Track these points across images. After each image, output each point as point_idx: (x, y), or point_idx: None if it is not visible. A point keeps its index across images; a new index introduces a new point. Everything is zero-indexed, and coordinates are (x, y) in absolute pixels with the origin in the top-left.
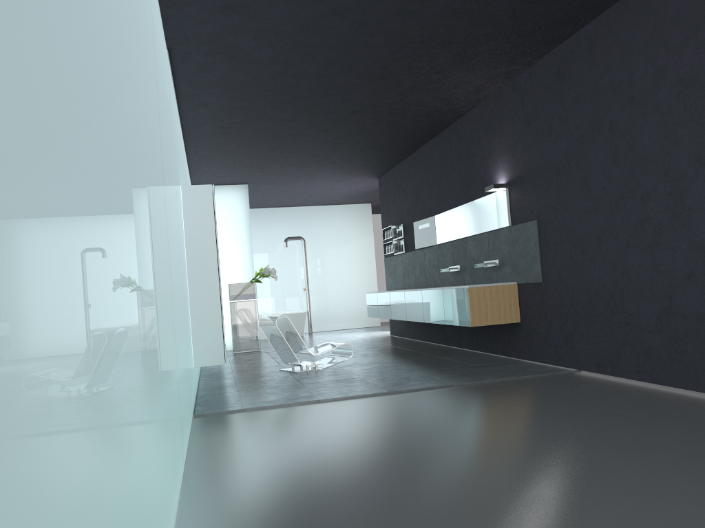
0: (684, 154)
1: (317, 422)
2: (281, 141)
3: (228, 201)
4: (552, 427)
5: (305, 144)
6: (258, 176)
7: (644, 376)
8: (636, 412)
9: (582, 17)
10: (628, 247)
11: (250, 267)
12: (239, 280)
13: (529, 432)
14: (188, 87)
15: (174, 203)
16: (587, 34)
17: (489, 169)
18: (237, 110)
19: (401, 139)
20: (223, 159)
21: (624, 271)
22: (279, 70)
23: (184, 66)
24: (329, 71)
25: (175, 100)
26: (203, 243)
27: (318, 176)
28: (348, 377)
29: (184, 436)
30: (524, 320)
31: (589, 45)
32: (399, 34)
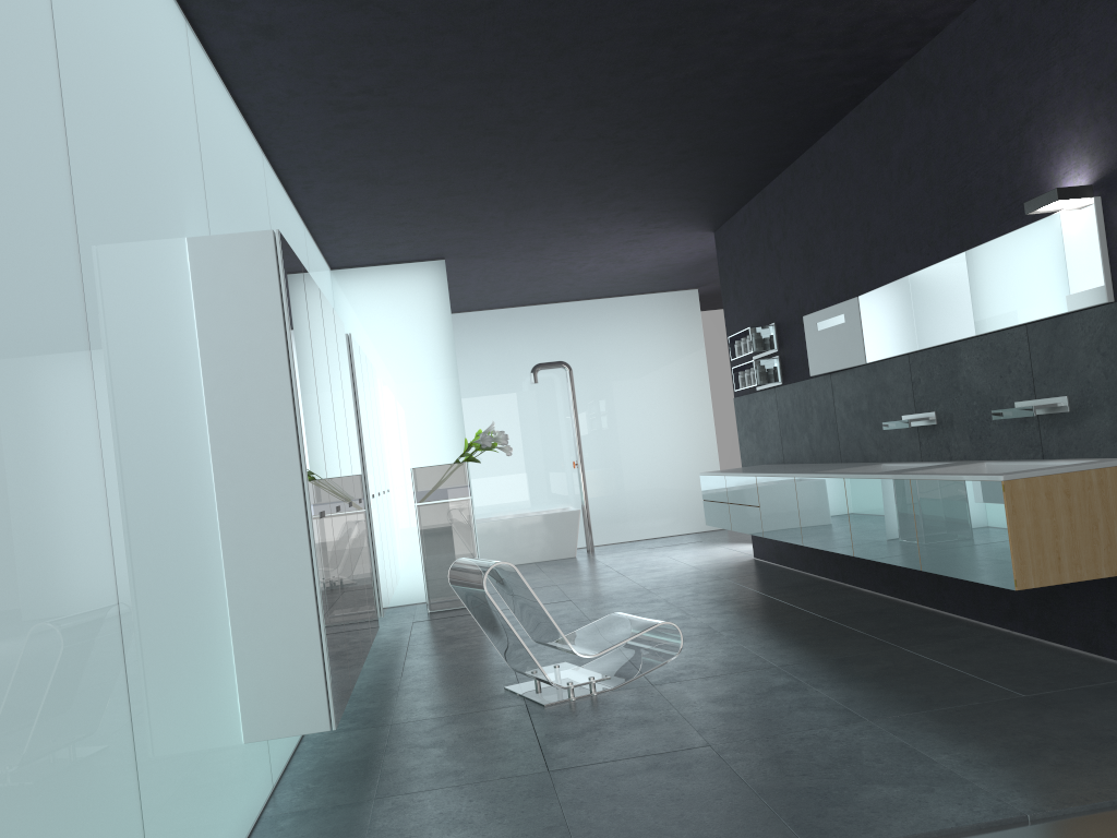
0: None
1: None
2: (493, 142)
3: (407, 297)
4: None
5: (549, 149)
6: (462, 239)
7: None
8: None
9: None
10: None
11: (458, 430)
12: (437, 457)
13: None
14: None
15: (4, 262)
16: None
17: (1027, 156)
18: (358, 46)
19: (771, 120)
20: (374, 201)
21: None
22: None
23: None
24: None
25: (170, 9)
26: (255, 396)
27: (588, 232)
28: (675, 742)
29: None
30: None
31: None
32: None
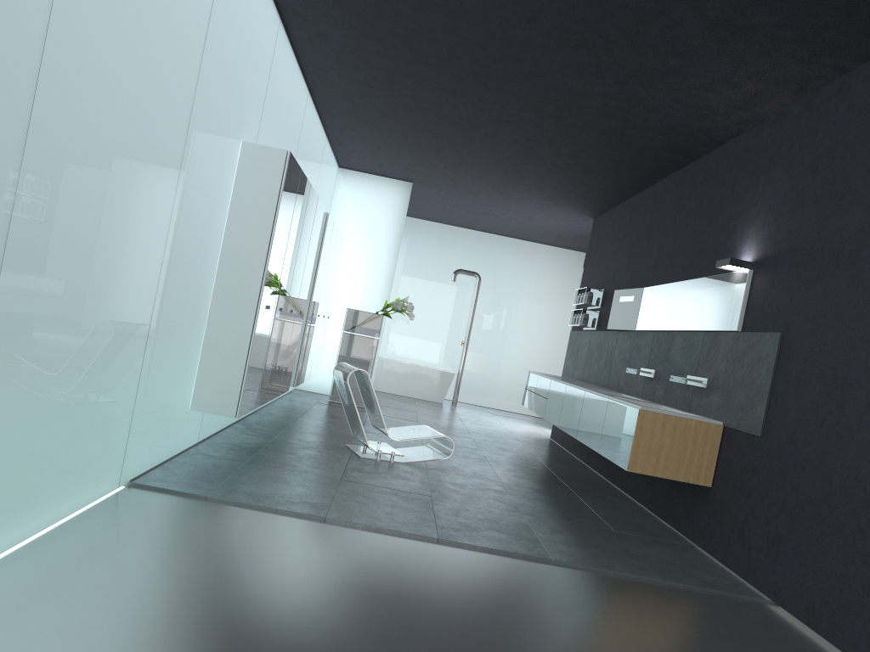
0: None
1: (268, 563)
2: (447, 125)
3: (381, 199)
4: None
5: (482, 139)
6: (425, 174)
7: None
8: None
9: None
10: None
11: (386, 294)
12: (367, 307)
13: None
14: None
15: (153, 147)
16: None
17: (734, 234)
18: (373, 56)
19: (623, 162)
20: (371, 136)
21: None
22: None
23: None
24: (501, 12)
25: (272, 16)
26: (251, 234)
27: (508, 194)
28: (414, 490)
29: None
30: (717, 487)
31: None
32: None
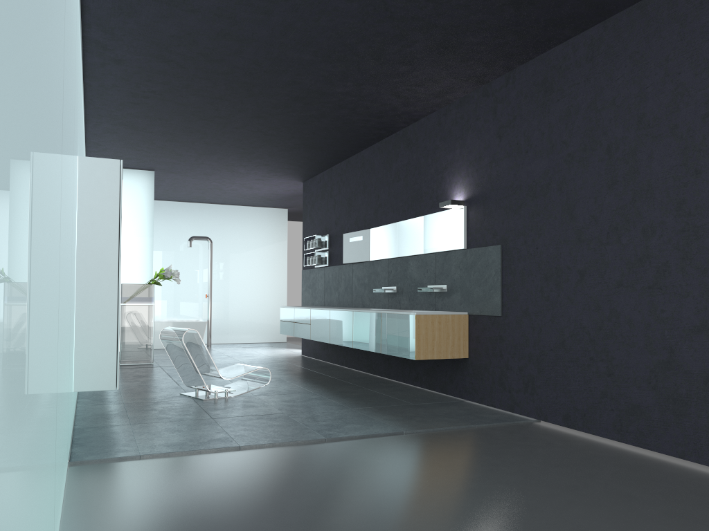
0: (706, 186)
1: (245, 485)
2: (205, 123)
3: (130, 188)
4: (562, 514)
5: (232, 131)
6: (169, 162)
7: (627, 437)
8: (649, 492)
9: (587, 18)
10: (619, 287)
11: (149, 266)
12: (134, 280)
13: (538, 521)
14: (101, 33)
15: (71, 173)
16: (588, 40)
17: (444, 183)
18: (158, 75)
19: (341, 139)
20: (130, 137)
21: (611, 314)
22: (222, 28)
23: (99, 1)
24: (283, 39)
25: (80, 48)
26: (101, 233)
27: (238, 171)
28: (268, 412)
29: (56, 518)
30: (473, 356)
31: (589, 52)
32: (380, 4)
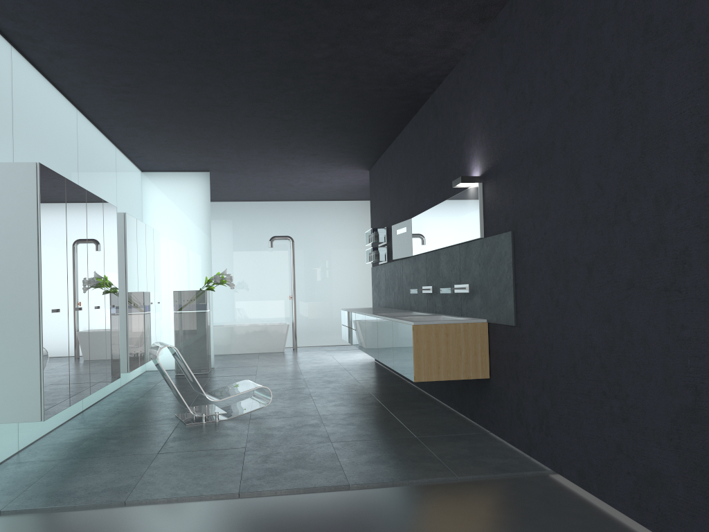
0: None
1: None
2: (211, 114)
3: (185, 191)
4: None
5: (245, 120)
6: (215, 162)
7: (647, 518)
8: None
9: None
10: (631, 289)
11: (208, 271)
12: (194, 286)
13: None
14: (11, 22)
15: None
16: None
17: (463, 156)
18: (113, 64)
19: (370, 116)
20: (154, 138)
21: (623, 329)
22: None
23: None
24: None
25: None
26: (18, 246)
27: (291, 164)
28: (231, 445)
29: None
30: (494, 376)
31: None
32: None
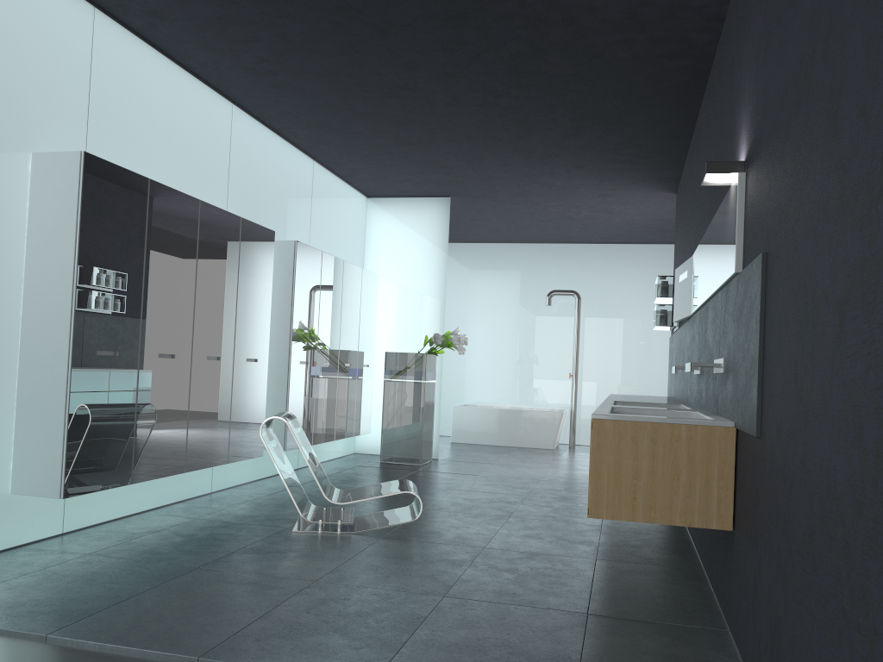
0: None
1: None
2: (399, 103)
3: (418, 223)
4: None
5: (451, 111)
6: (450, 181)
7: None
8: None
9: None
10: None
11: (439, 330)
12: (420, 348)
13: None
14: None
15: None
16: None
17: (734, 133)
18: (228, 26)
19: (632, 95)
20: (351, 146)
21: (878, 463)
22: None
23: None
24: None
25: None
26: (53, 263)
27: (554, 184)
28: (302, 573)
29: None
30: (737, 529)
31: None
32: None
